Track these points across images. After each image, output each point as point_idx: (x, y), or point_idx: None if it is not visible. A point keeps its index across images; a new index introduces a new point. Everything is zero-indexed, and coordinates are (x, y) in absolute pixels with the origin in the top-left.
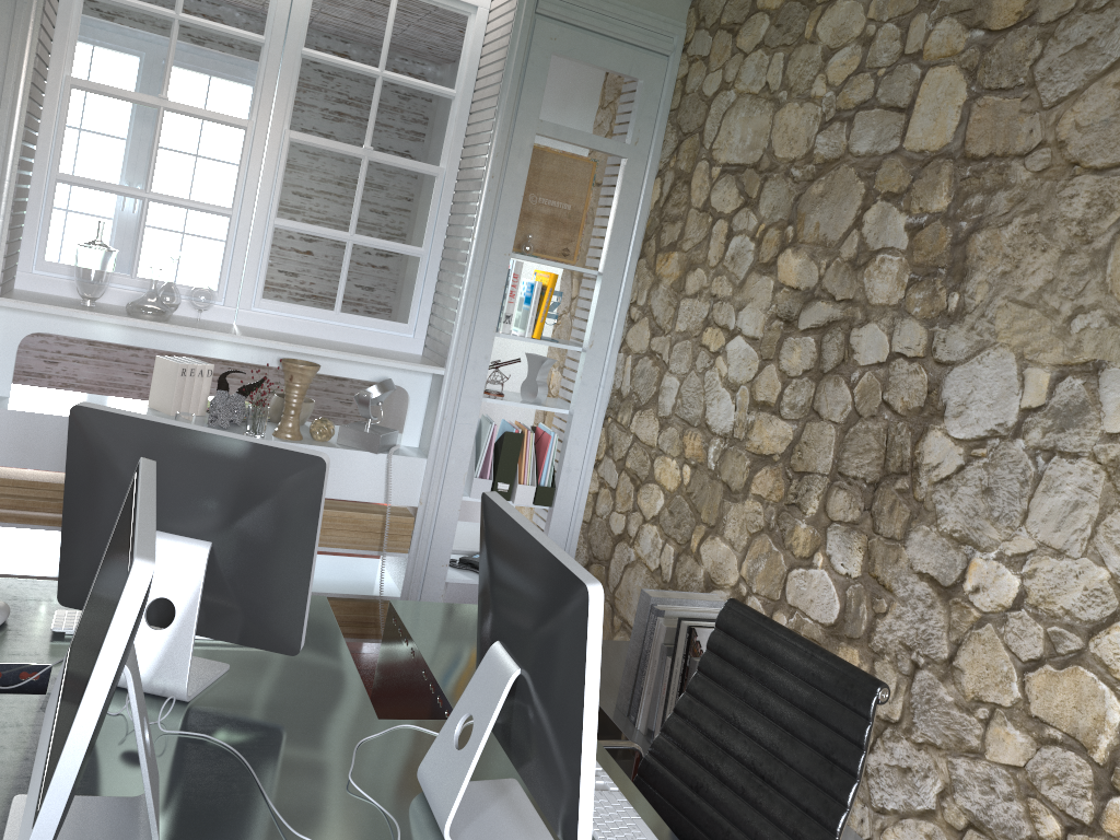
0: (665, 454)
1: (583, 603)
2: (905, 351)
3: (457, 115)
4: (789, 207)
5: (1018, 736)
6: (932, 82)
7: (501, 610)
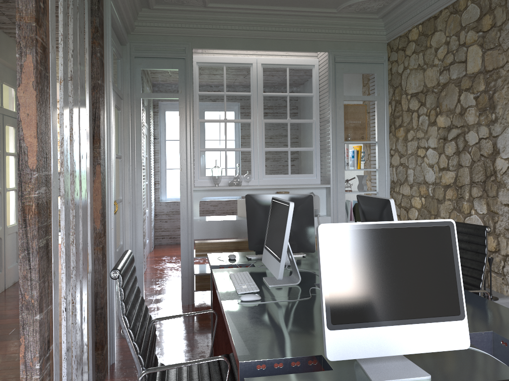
0: (414, 196)
1: (389, 204)
2: (483, 136)
3: (315, 101)
4: (435, 102)
5: None
6: (470, 51)
7: (369, 220)
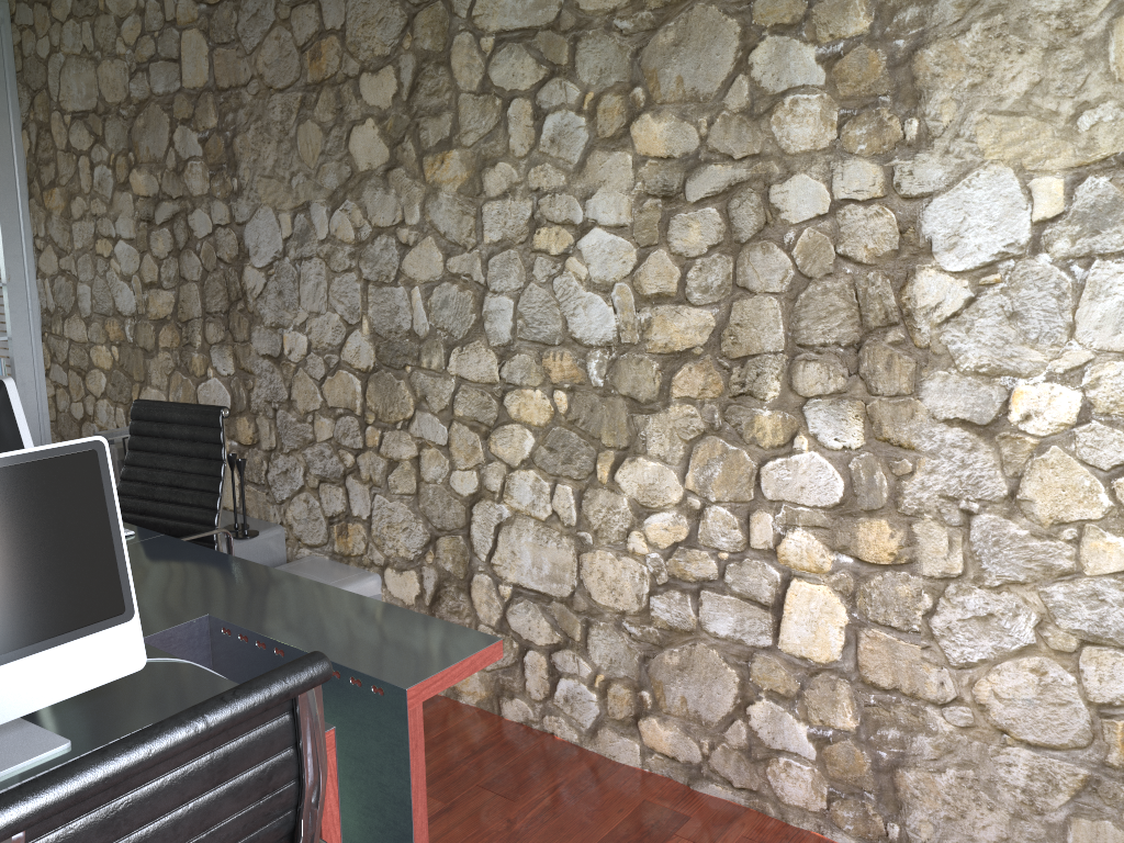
0: (96, 344)
1: (4, 390)
2: (220, 222)
3: None
4: (126, 138)
5: (327, 421)
6: (187, 41)
7: None
